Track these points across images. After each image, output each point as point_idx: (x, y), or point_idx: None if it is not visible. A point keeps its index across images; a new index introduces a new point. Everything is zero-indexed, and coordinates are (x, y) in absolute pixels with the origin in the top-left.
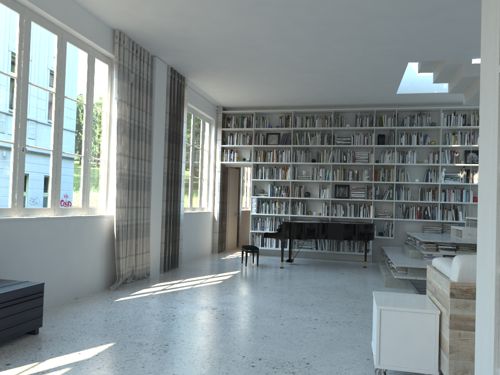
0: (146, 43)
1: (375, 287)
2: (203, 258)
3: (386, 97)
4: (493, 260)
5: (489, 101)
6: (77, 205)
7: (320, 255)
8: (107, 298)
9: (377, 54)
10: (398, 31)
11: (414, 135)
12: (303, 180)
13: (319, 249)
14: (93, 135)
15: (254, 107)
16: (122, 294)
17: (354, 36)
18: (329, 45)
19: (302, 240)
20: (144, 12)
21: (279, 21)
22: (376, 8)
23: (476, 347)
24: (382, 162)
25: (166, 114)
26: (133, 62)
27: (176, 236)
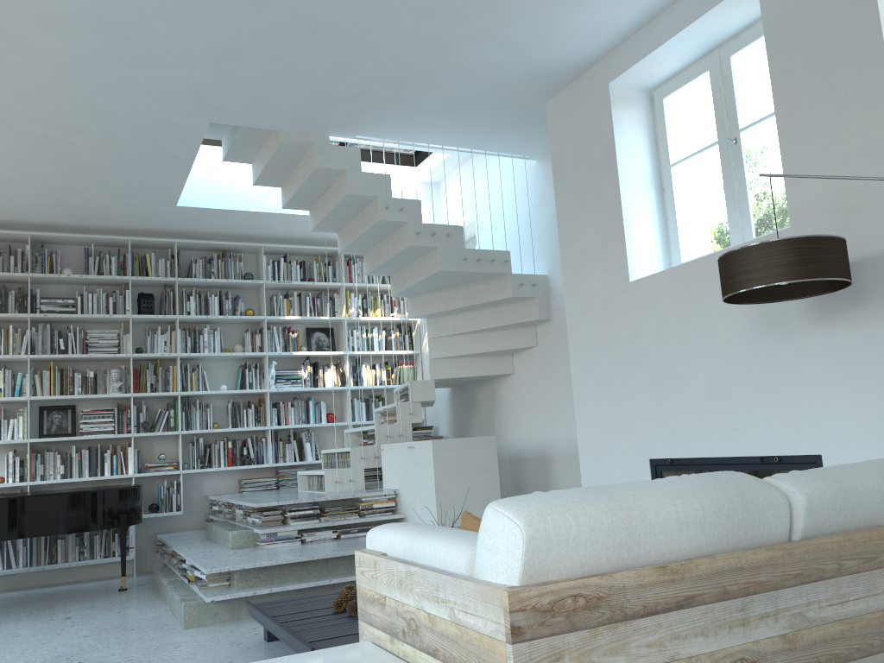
0: None
1: (162, 636)
2: None
3: (156, 214)
4: None
5: None
6: None
7: (5, 582)
8: None
9: (143, 89)
10: (195, 26)
11: (214, 296)
12: None
13: (1, 568)
14: None
15: None
16: None
17: (88, 19)
18: (21, 32)
19: None
20: None
21: None
22: None
23: None
24: (151, 352)
25: None
26: None
27: None
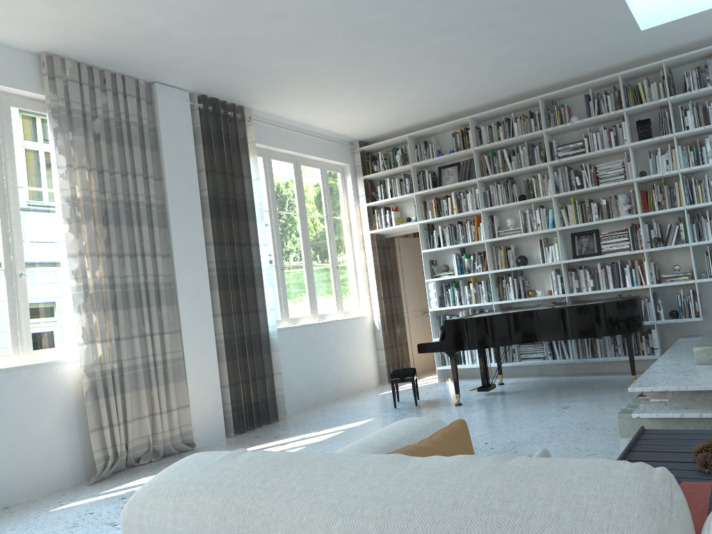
0: (113, 64)
1: (595, 441)
2: (349, 397)
3: (630, 45)
4: None
5: None
6: (1, 351)
7: (566, 368)
8: (51, 504)
9: None
10: None
11: None
12: (507, 236)
13: (558, 358)
14: (25, 232)
15: (410, 129)
16: (92, 492)
17: None
18: None
19: (526, 345)
20: (34, 8)
21: None
22: None
23: None
24: (654, 173)
25: (201, 172)
26: (95, 99)
27: (263, 370)
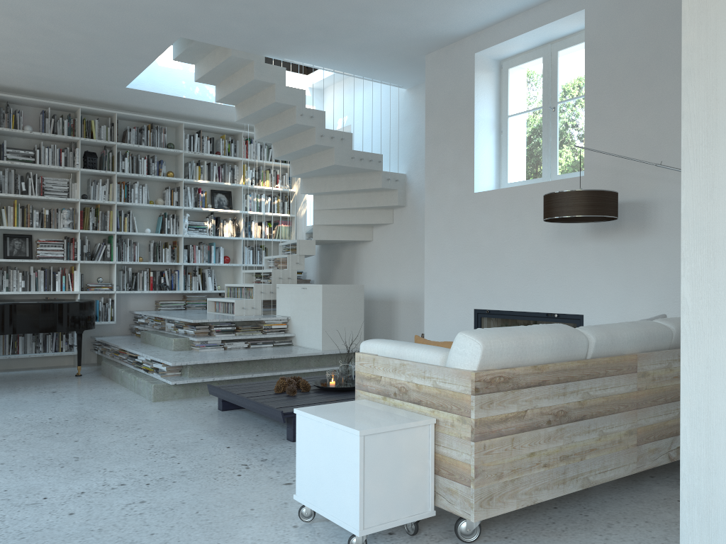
0: None
1: (141, 406)
2: None
3: (106, 91)
4: None
5: None
6: None
7: None
8: None
9: (140, 10)
10: None
11: (143, 159)
12: None
13: None
14: None
15: None
16: None
17: None
18: None
19: None
20: None
21: None
22: None
23: (686, 456)
24: (93, 198)
25: None
26: None
27: None
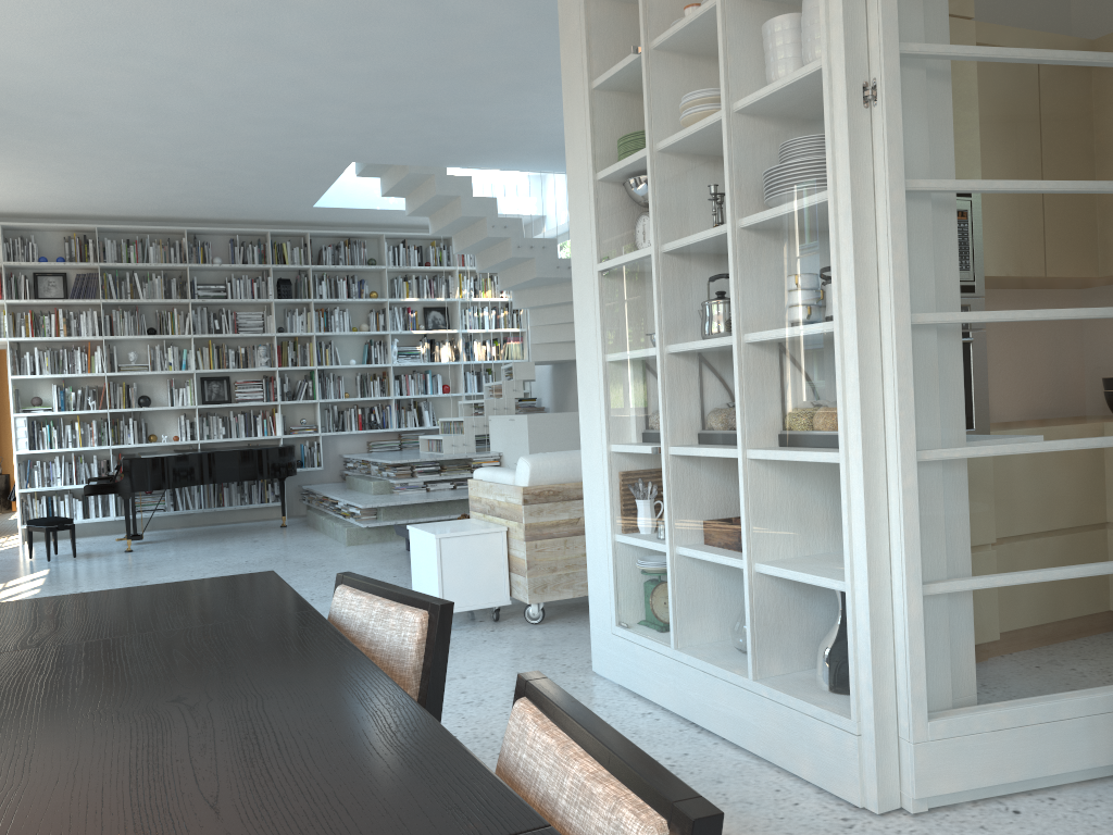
0: None
1: (334, 549)
2: None
3: (294, 212)
4: (604, 440)
5: (587, 294)
6: None
7: (183, 521)
8: None
9: (306, 148)
10: (352, 120)
11: (342, 280)
12: (136, 372)
13: (181, 509)
14: None
15: None
16: None
17: (278, 119)
18: (229, 126)
19: (144, 496)
20: None
21: (154, 81)
22: (331, 88)
23: (587, 529)
24: (290, 331)
25: None
26: None
27: None
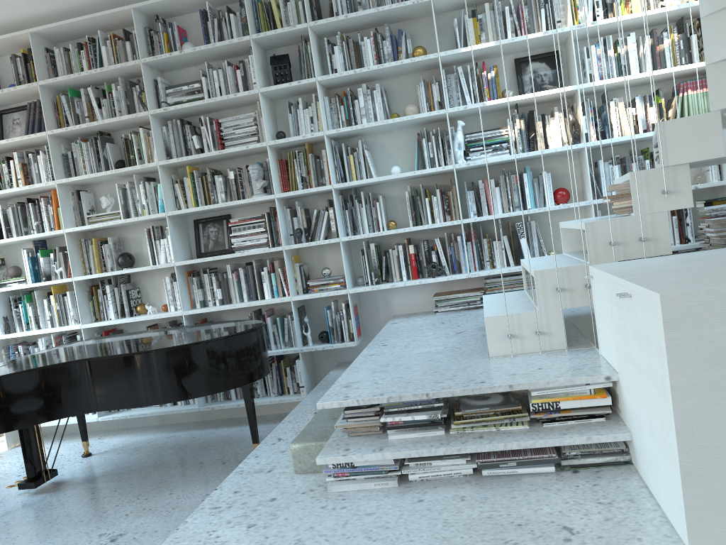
0: None
1: None
2: None
3: None
4: None
5: None
6: None
7: (196, 414)
8: None
9: None
10: None
11: (366, 39)
12: (97, 224)
13: (179, 404)
14: None
15: None
16: None
17: None
18: None
19: None
20: None
21: None
22: None
23: None
24: (296, 135)
25: None
26: None
27: None
